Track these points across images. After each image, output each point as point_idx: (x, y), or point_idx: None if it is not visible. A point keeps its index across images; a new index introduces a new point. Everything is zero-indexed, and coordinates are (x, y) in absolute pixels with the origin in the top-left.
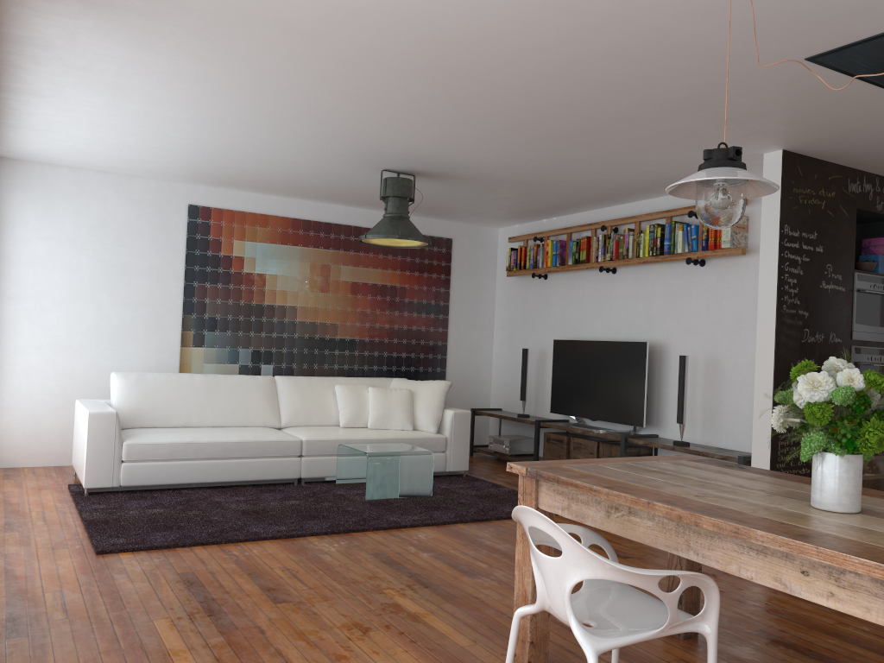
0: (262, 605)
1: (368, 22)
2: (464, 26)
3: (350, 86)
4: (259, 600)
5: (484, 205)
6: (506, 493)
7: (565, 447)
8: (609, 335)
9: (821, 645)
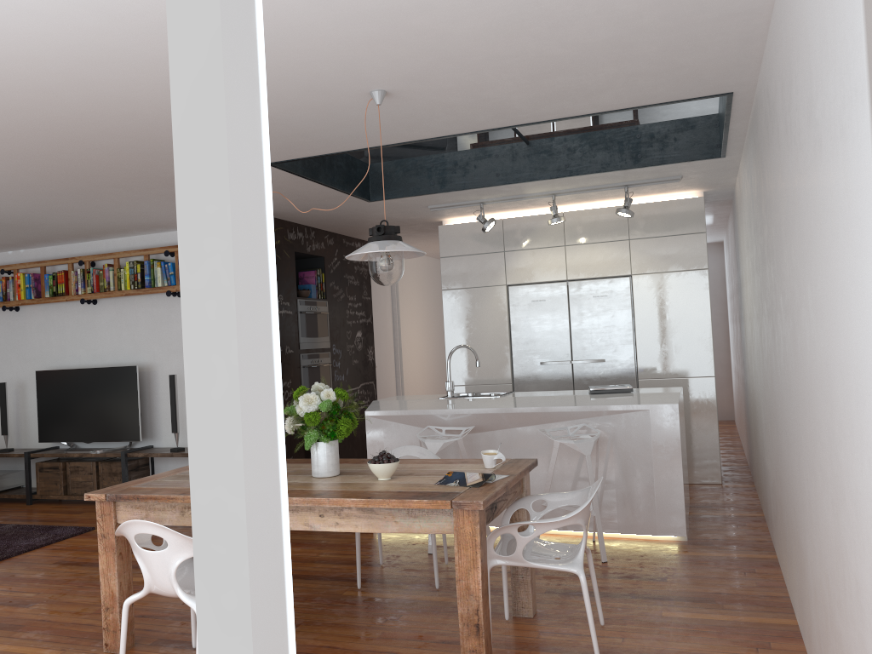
0: None
1: None
2: None
3: None
4: None
5: None
6: (12, 529)
7: (61, 473)
8: (96, 361)
9: (314, 570)
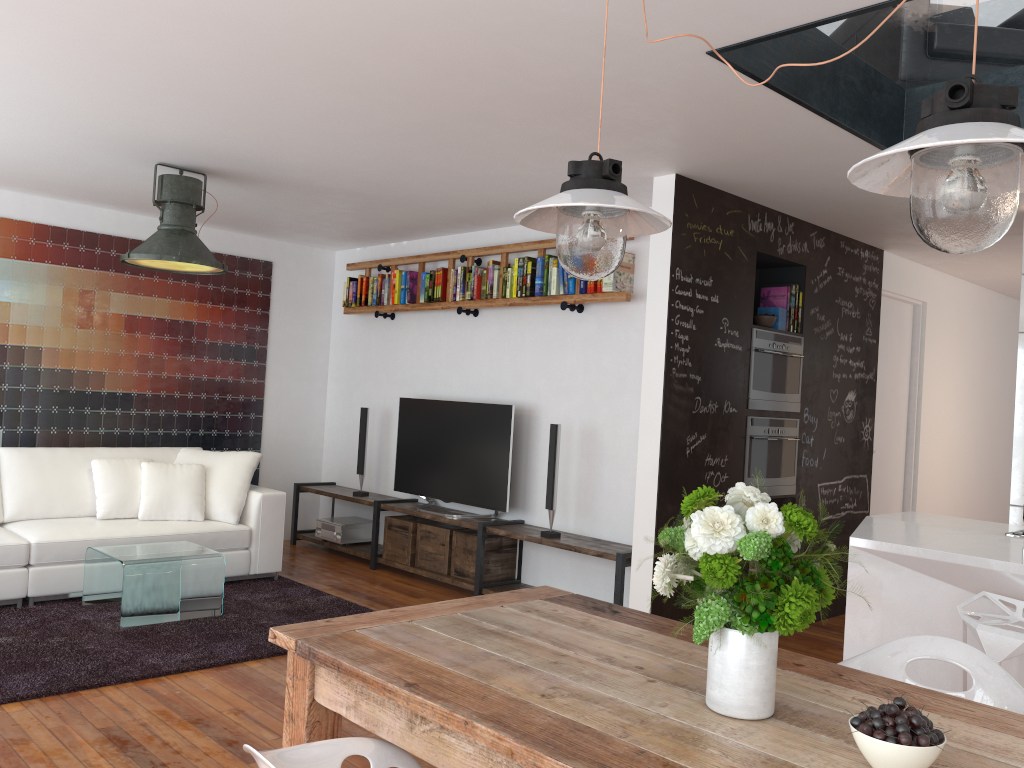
0: None
1: None
2: None
3: (69, 30)
4: None
5: (311, 220)
6: (327, 604)
7: (410, 536)
8: (469, 394)
9: None
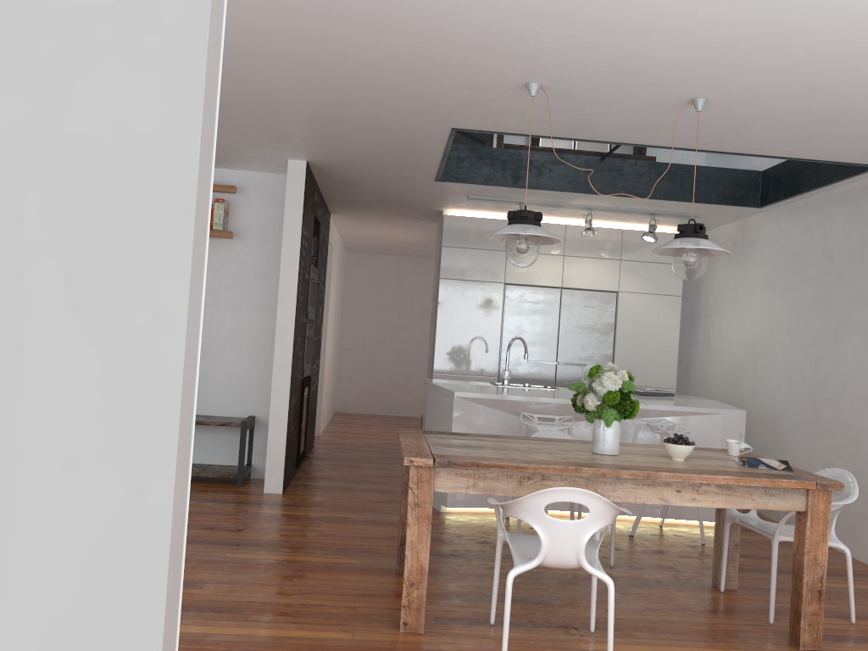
0: None
1: None
2: (335, 20)
3: None
4: None
5: None
6: None
7: None
8: None
9: (458, 549)
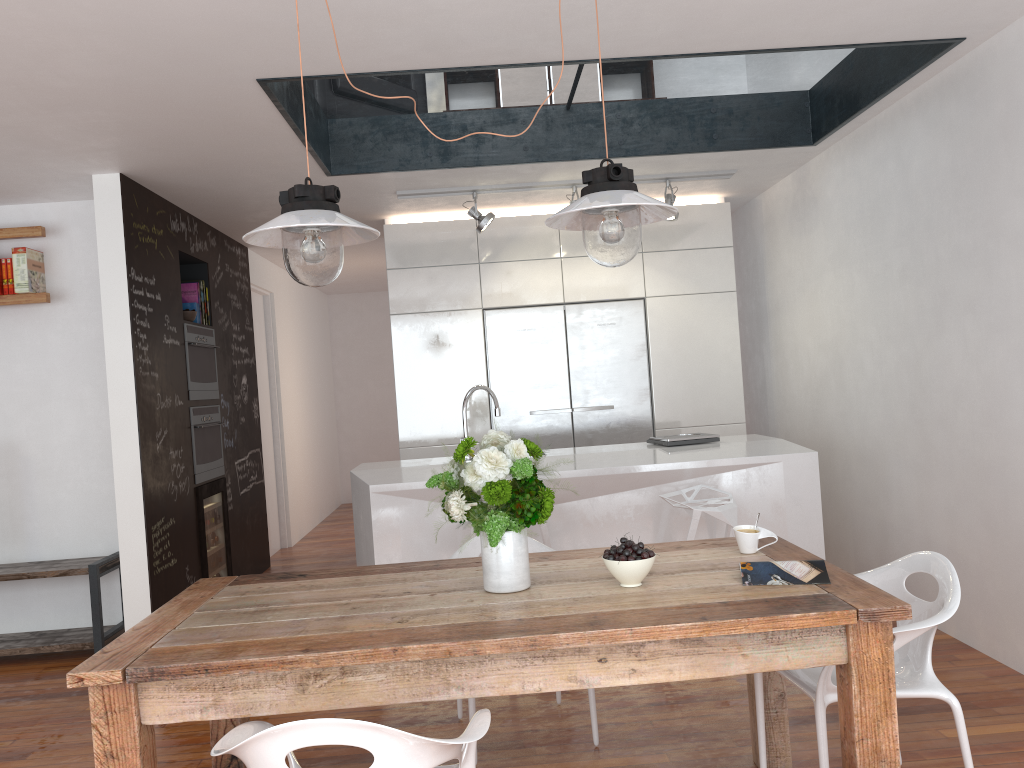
0: None
1: None
2: None
3: None
4: None
5: None
6: None
7: None
8: None
9: None
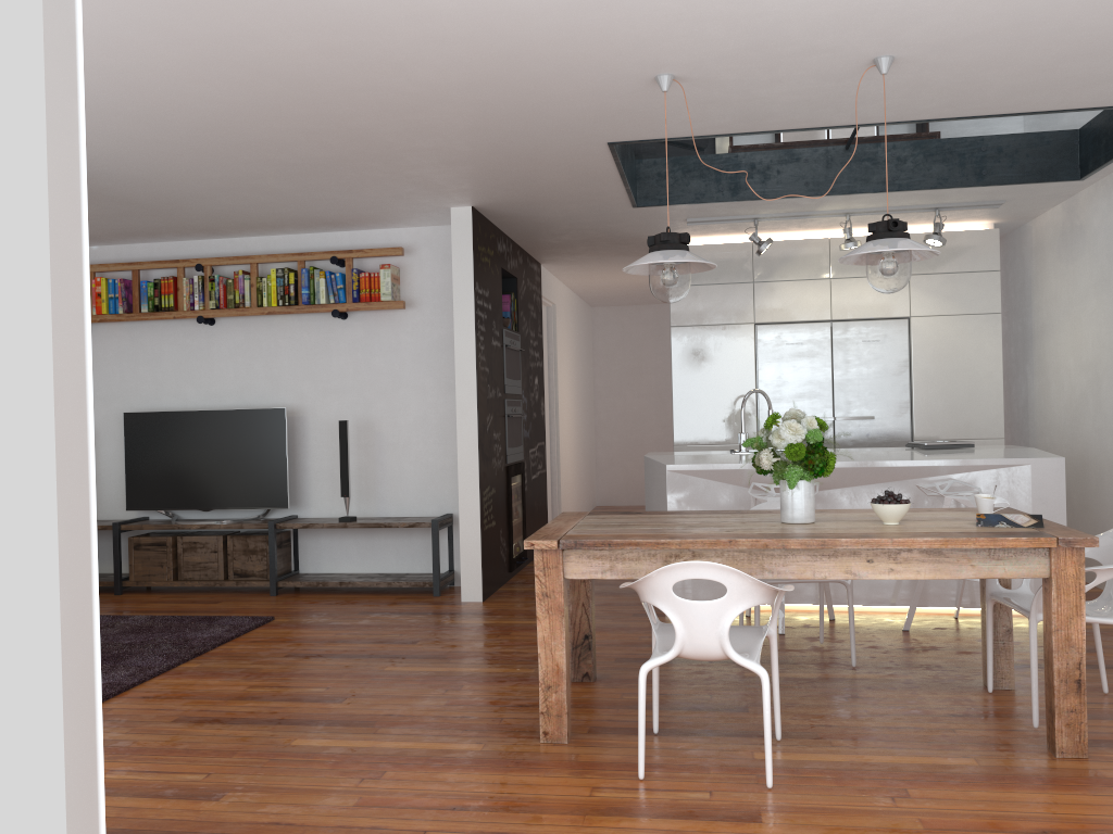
0: (206, 808)
1: (298, 14)
2: (396, 48)
3: (122, 63)
4: (187, 806)
5: None
6: (152, 621)
7: (170, 551)
8: (211, 402)
9: None
